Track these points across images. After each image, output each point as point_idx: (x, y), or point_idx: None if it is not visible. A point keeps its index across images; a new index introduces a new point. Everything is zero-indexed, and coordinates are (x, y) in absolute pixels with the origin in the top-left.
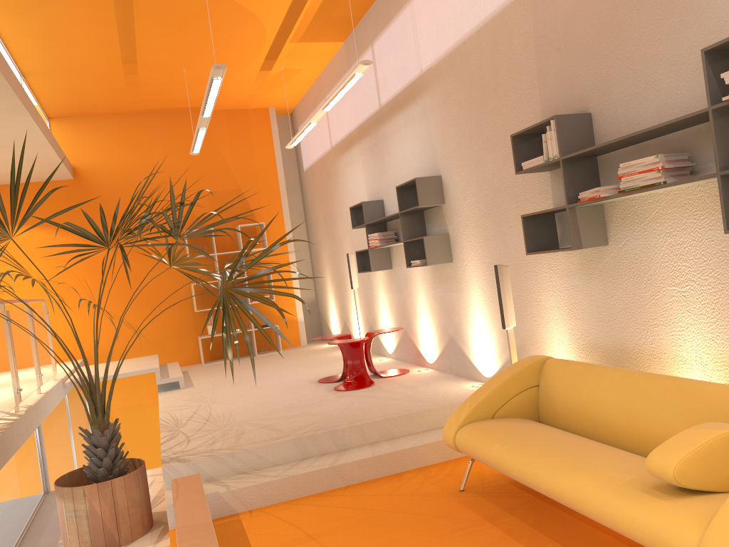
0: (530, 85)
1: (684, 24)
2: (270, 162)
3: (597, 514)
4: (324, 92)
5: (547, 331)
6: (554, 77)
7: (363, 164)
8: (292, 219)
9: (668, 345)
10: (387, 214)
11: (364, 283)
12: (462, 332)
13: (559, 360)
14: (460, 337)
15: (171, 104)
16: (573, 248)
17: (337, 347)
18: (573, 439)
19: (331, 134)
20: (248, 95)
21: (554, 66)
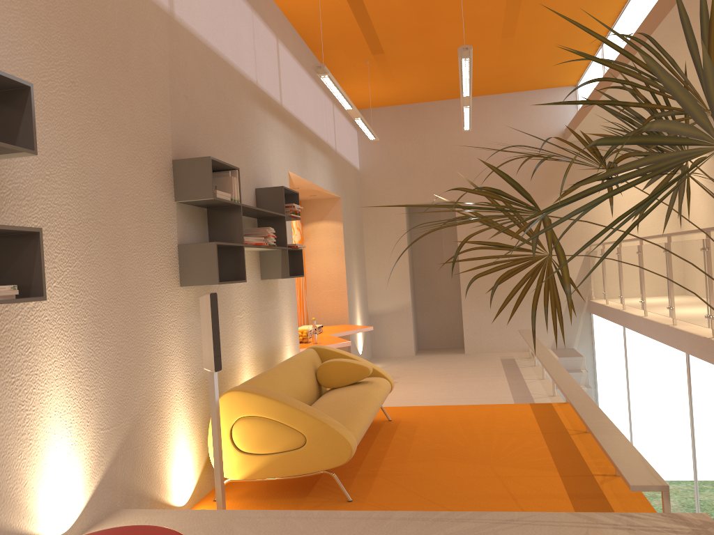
0: (163, 103)
1: (241, 156)
2: None
3: (384, 399)
4: None
5: (166, 384)
6: (183, 117)
7: None
8: None
9: (236, 357)
10: None
11: None
12: None
13: (250, 381)
14: None
15: None
16: (246, 280)
17: None
18: (318, 409)
19: None
20: None
21: (183, 108)
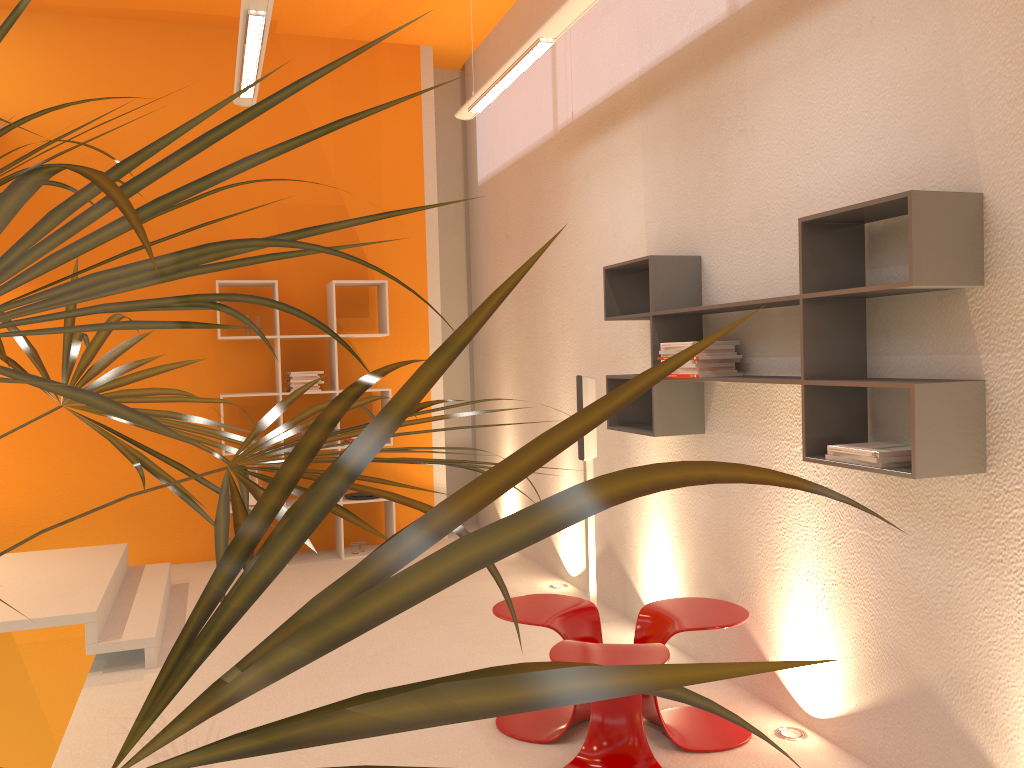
0: None
1: None
2: (412, 159)
3: None
4: (552, 5)
5: None
6: None
7: (646, 167)
8: (443, 281)
9: None
10: (711, 293)
11: (606, 446)
12: (989, 694)
13: None
14: (978, 705)
15: (215, 4)
16: None
17: (513, 560)
18: None
19: (558, 100)
20: (382, 5)
21: None
